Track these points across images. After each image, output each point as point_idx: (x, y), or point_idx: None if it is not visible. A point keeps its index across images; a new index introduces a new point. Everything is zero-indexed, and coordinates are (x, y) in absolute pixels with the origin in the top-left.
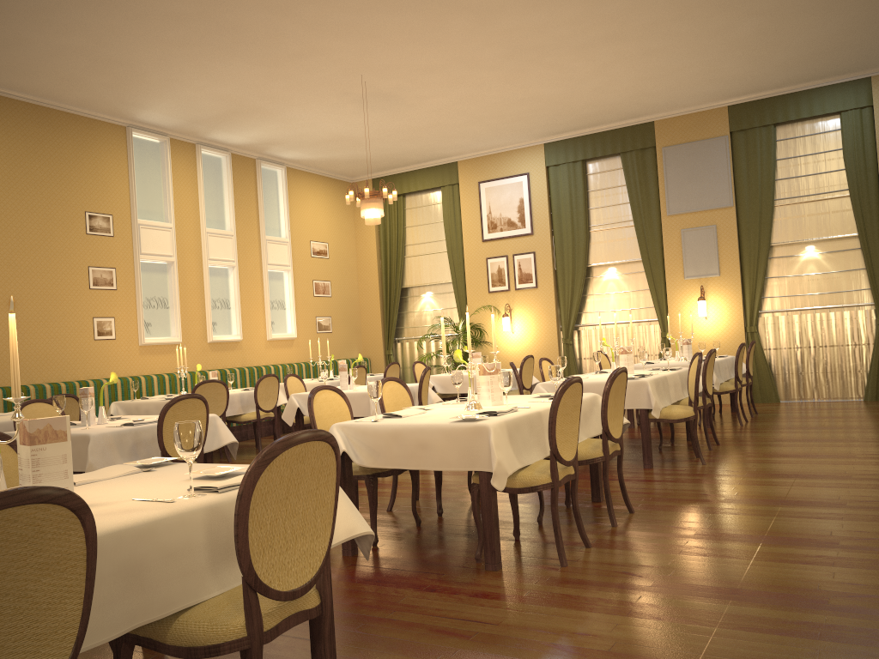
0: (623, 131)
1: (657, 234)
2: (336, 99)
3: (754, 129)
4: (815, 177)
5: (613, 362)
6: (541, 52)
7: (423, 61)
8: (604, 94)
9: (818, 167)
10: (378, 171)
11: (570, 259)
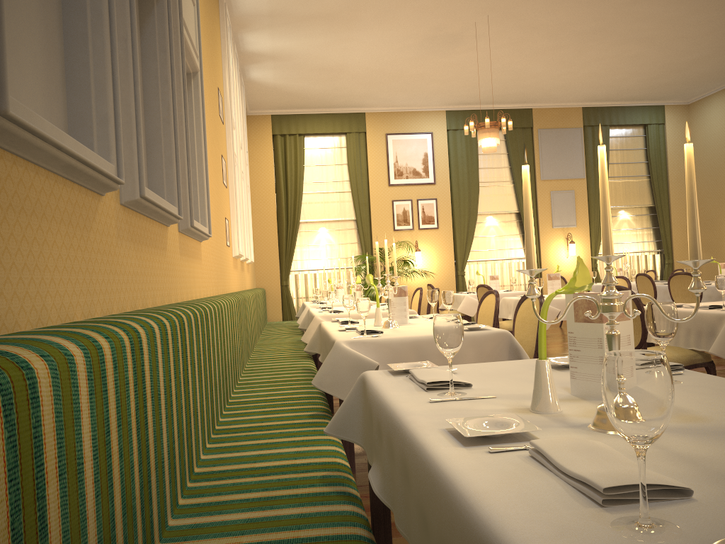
0: (509, 112)
1: (532, 193)
2: (421, 31)
3: (598, 127)
4: (630, 164)
5: (721, 274)
6: (601, 37)
7: (542, 18)
8: (550, 80)
9: (632, 159)
10: (284, 108)
11: (466, 207)
